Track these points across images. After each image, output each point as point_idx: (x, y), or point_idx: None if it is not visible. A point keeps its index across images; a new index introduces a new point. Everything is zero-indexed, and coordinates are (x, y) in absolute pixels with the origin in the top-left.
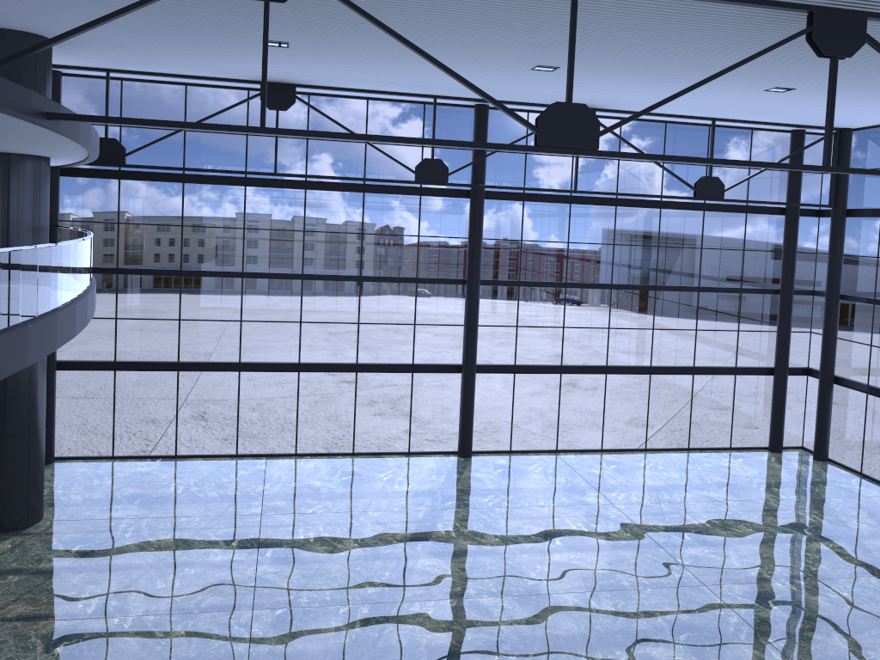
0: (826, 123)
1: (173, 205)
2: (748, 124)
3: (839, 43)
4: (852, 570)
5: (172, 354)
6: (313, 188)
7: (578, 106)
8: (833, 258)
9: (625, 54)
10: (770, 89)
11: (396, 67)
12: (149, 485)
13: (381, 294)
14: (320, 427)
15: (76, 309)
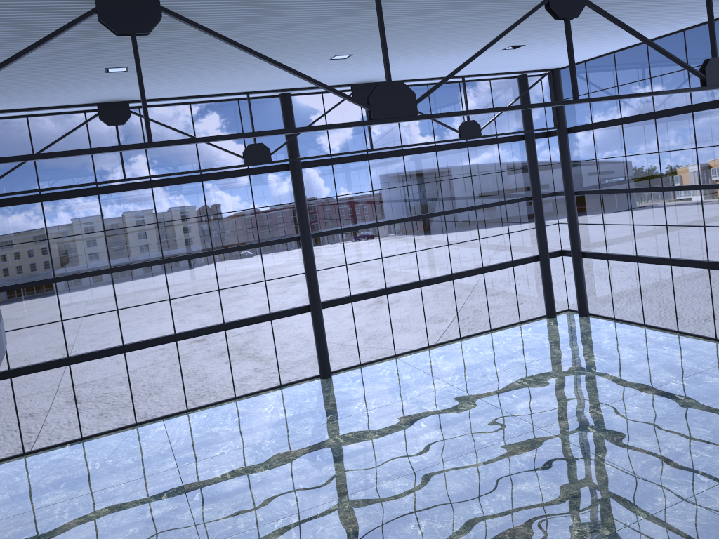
0: (570, 68)
1: (3, 224)
2: (487, 76)
3: (568, 8)
4: (633, 389)
5: (29, 353)
6: (158, 185)
7: (397, 83)
8: (564, 165)
9: (404, 37)
10: (506, 48)
11: (218, 74)
12: (67, 469)
13: (205, 262)
14: (175, 384)
15: (1, 331)
